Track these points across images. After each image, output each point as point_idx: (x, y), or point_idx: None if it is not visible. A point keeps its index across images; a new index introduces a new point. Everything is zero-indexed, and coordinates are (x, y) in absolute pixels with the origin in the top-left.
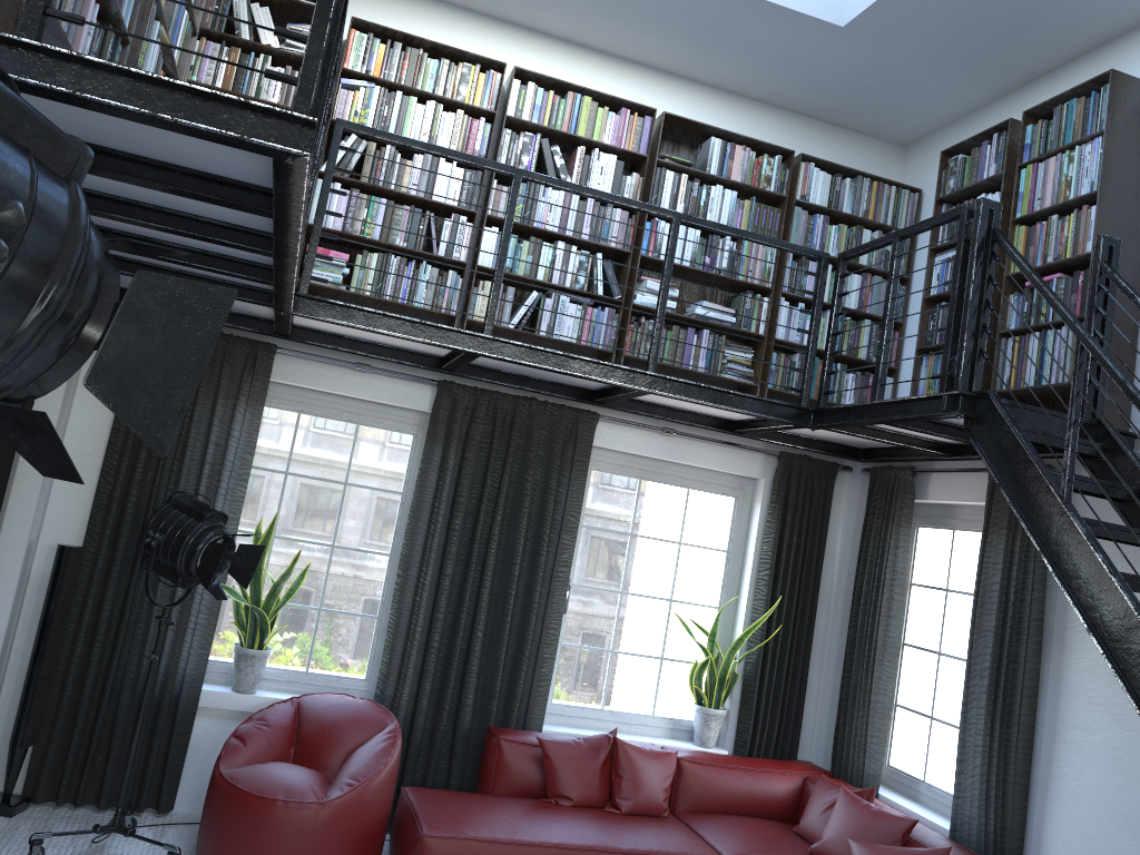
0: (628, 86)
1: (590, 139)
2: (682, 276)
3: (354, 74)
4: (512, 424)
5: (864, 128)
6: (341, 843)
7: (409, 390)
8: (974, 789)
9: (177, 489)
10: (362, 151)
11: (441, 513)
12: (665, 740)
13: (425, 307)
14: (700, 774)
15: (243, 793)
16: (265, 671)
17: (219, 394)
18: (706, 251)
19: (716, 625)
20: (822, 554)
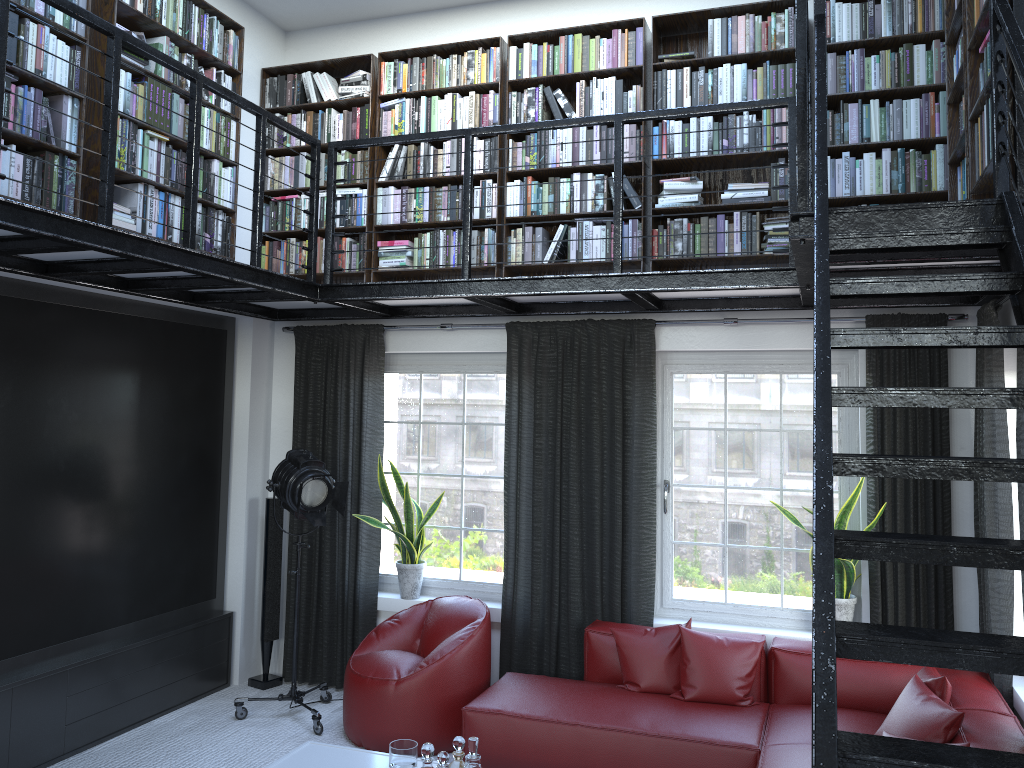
0: (635, 5)
1: (584, 72)
2: (717, 165)
3: (388, 96)
4: (573, 347)
5: None
6: (415, 713)
7: (490, 337)
8: None
9: (336, 447)
10: (404, 155)
11: (523, 436)
12: (792, 632)
13: (472, 265)
14: (797, 664)
15: (351, 672)
16: (429, 581)
17: (351, 371)
18: (722, 134)
19: None
20: (938, 419)
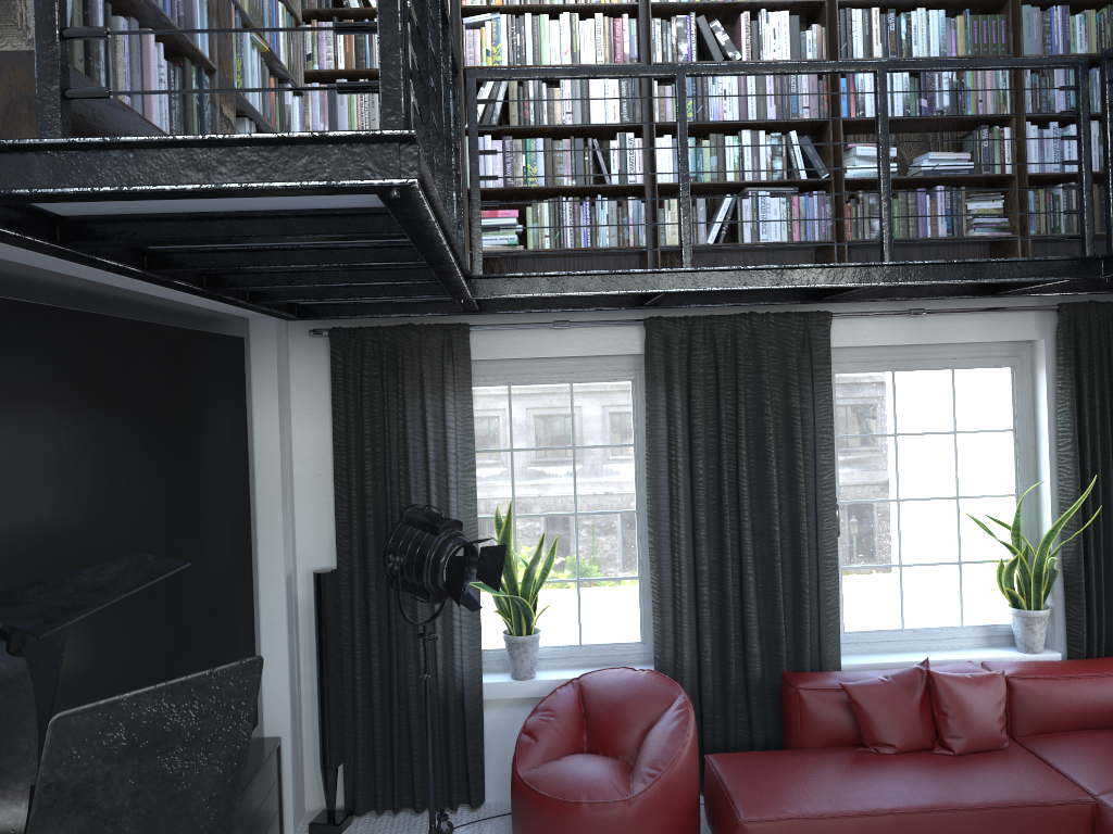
0: None
1: (753, 1)
2: (896, 129)
3: (475, 9)
4: (735, 347)
5: None
6: None
7: (615, 336)
8: None
9: (409, 493)
10: (504, 93)
11: (680, 461)
12: (982, 652)
13: (612, 245)
14: (1036, 691)
15: (545, 798)
16: (539, 652)
17: (425, 388)
18: (920, 92)
19: (1018, 517)
20: None
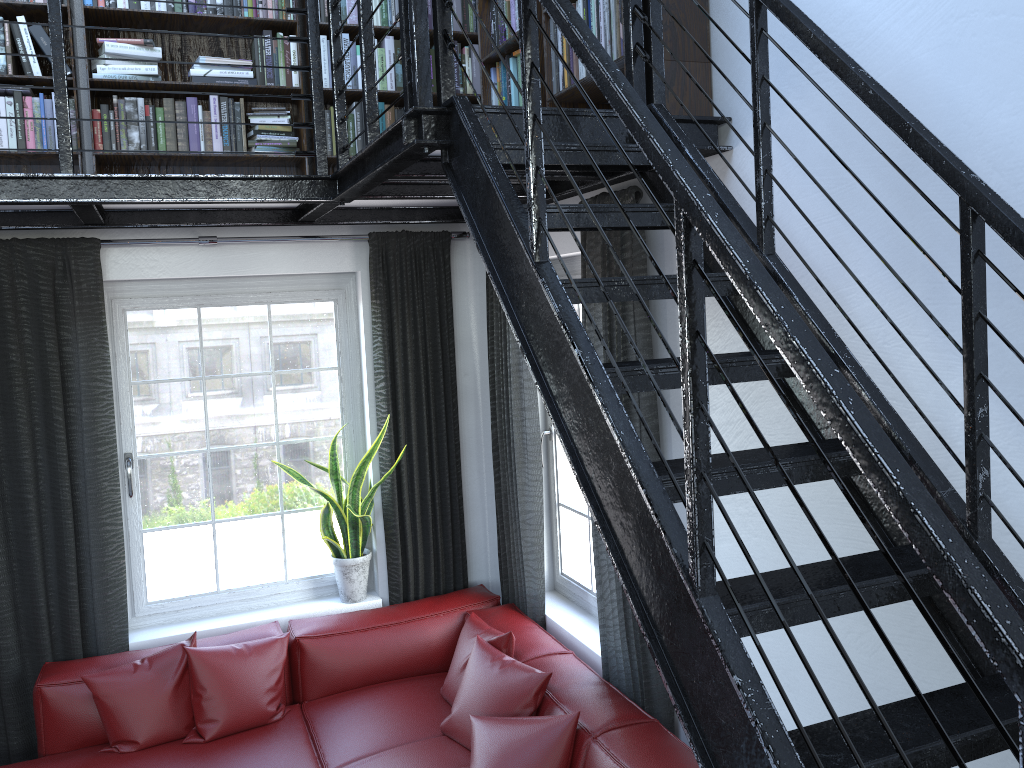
0: None
1: None
2: (175, 29)
3: None
4: None
5: None
6: None
7: None
8: (616, 618)
9: None
10: None
11: None
12: (303, 607)
13: None
14: (328, 649)
15: None
16: None
17: None
18: None
19: (334, 461)
20: (448, 347)
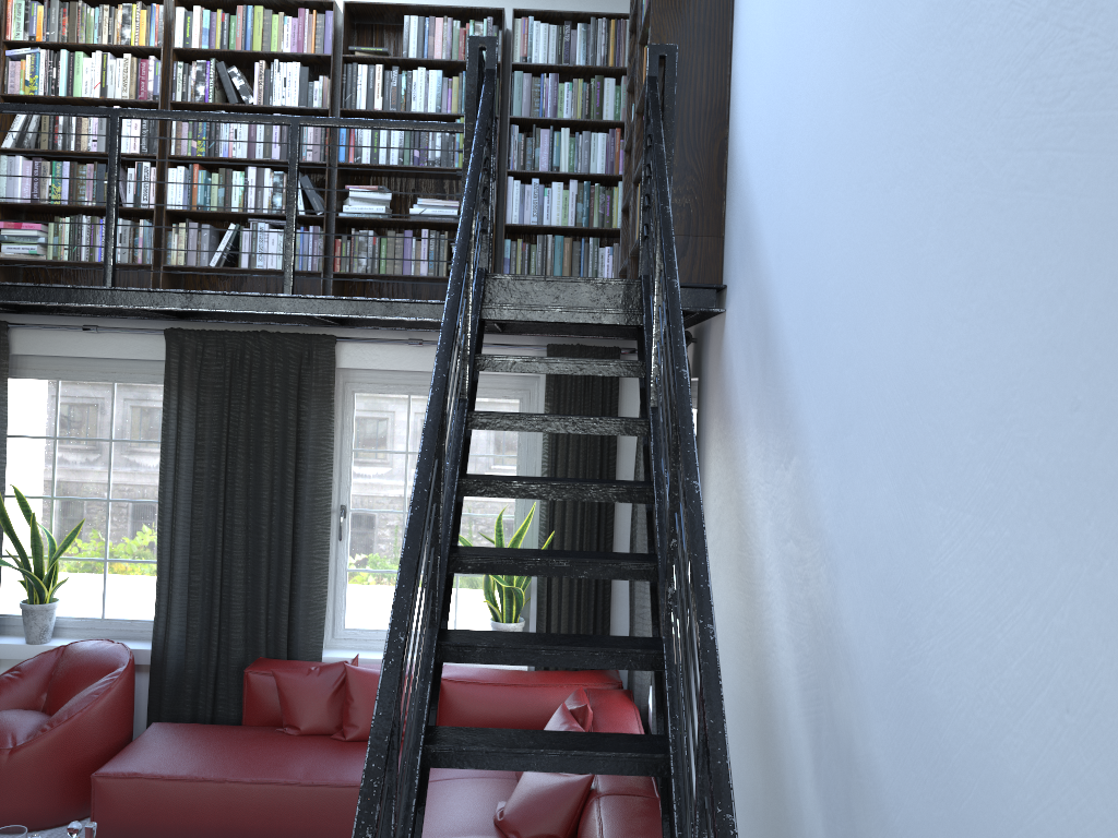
0: None
1: (265, 52)
2: (408, 175)
3: (18, 43)
4: (243, 361)
5: None
6: (34, 784)
7: (145, 343)
8: None
9: None
10: (37, 119)
11: (182, 459)
12: None
13: (123, 261)
14: (462, 693)
15: None
16: (64, 621)
17: None
18: (414, 143)
19: (499, 536)
20: (606, 450)
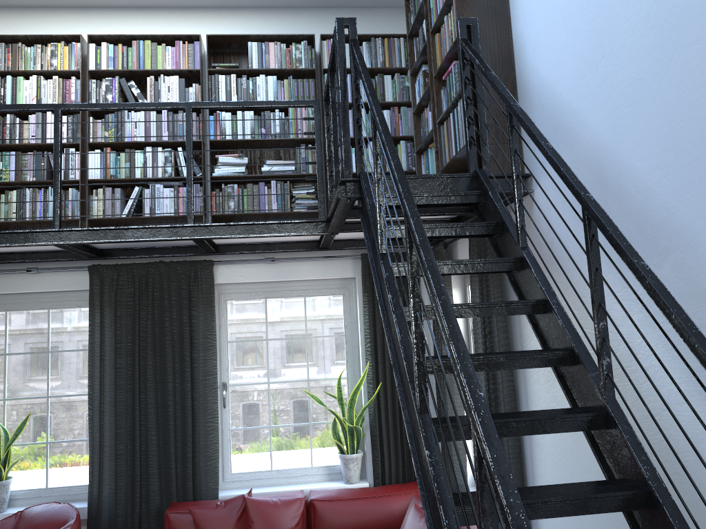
0: (191, 25)
1: (154, 69)
2: (256, 147)
3: None
4: (148, 283)
5: (377, 3)
6: None
7: (73, 277)
8: None
9: None
10: None
11: (106, 358)
12: (320, 484)
13: None
14: (329, 509)
15: None
16: (16, 494)
17: None
18: (261, 124)
19: (340, 391)
20: (409, 322)
